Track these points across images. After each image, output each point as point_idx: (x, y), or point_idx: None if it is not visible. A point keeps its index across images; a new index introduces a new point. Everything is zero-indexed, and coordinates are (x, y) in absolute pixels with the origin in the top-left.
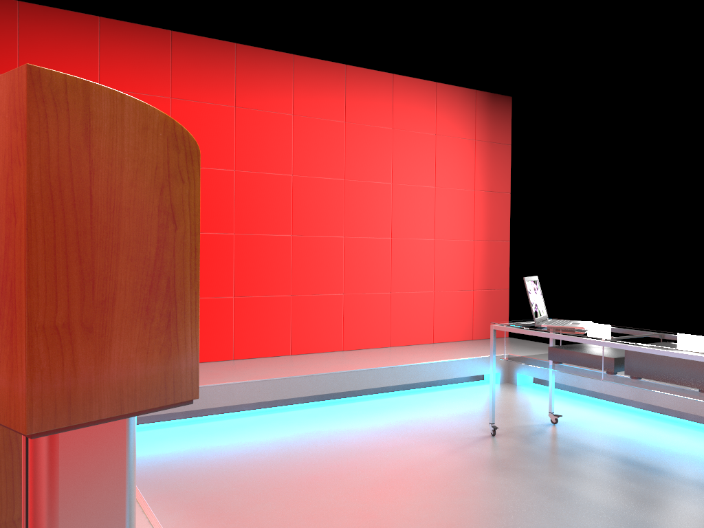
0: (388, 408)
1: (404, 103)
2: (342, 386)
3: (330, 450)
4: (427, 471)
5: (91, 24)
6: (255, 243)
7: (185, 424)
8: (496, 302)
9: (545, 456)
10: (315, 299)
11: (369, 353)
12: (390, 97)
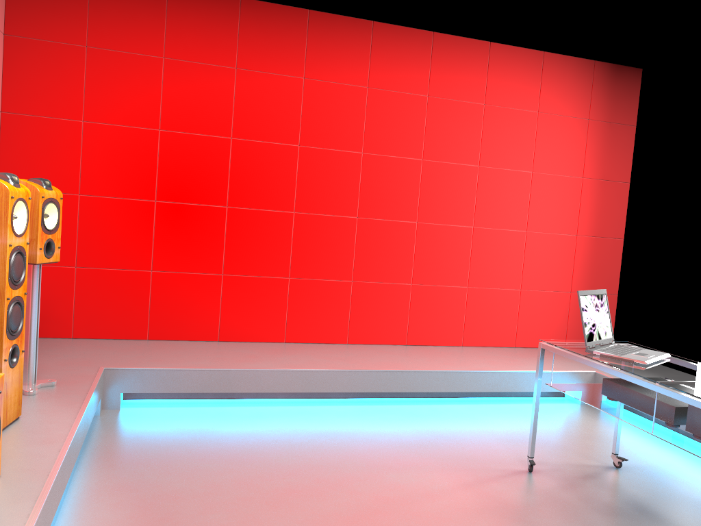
0: (430, 417)
1: (501, 75)
2: (384, 386)
3: (331, 460)
4: (421, 506)
5: None
6: (316, 223)
7: (209, 405)
8: None
9: (578, 511)
10: (379, 287)
11: (432, 352)
12: (484, 69)
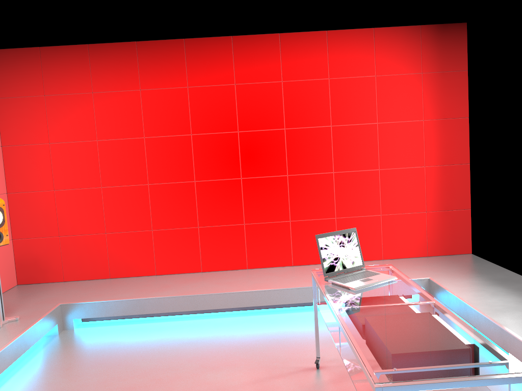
0: (282, 323)
1: (340, 54)
2: (252, 302)
3: (178, 363)
4: None
5: (83, 50)
6: (211, 186)
7: (132, 323)
8: (454, 221)
9: None
10: (265, 226)
11: (307, 270)
12: (324, 52)
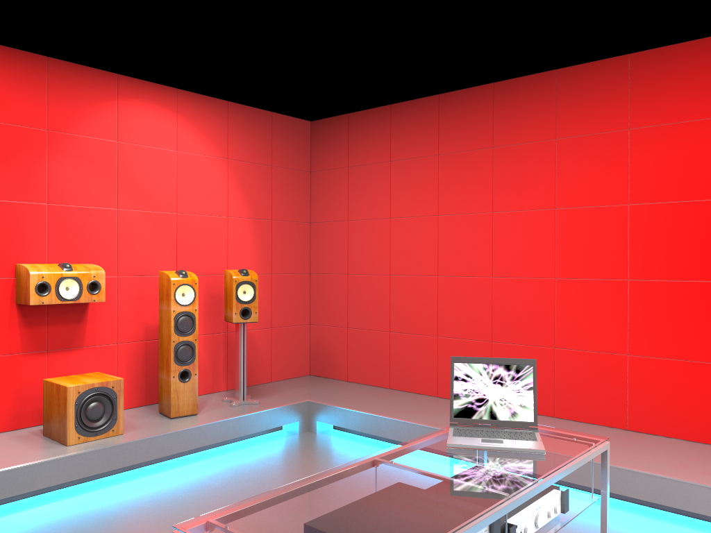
0: None
1: None
2: None
3: None
4: None
5: (385, 112)
6: (513, 286)
7: (371, 445)
8: None
9: None
10: (586, 356)
11: (637, 441)
12: (708, 73)
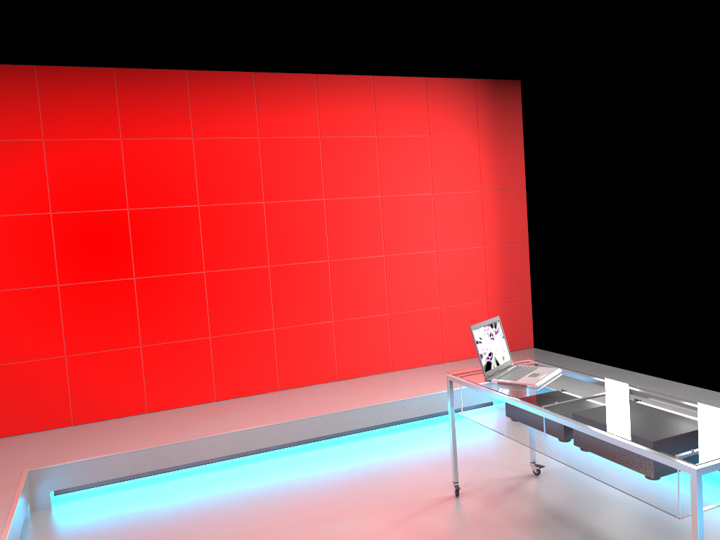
0: (364, 453)
1: (388, 106)
2: (317, 431)
3: (269, 522)
4: None
5: (27, 75)
6: (228, 278)
7: (145, 485)
8: (515, 311)
9: (499, 529)
10: (302, 330)
11: (363, 384)
12: (371, 103)
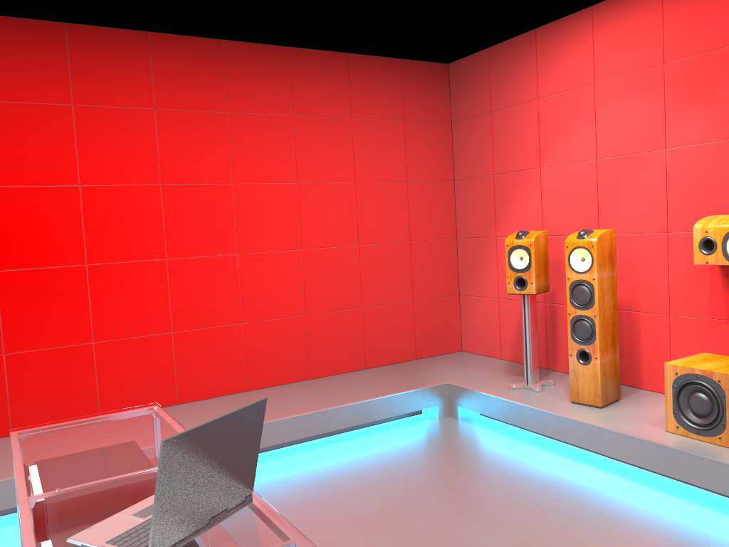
0: None
1: None
2: None
3: None
4: None
5: None
6: None
7: None
8: None
9: None
10: None
11: None
12: None
